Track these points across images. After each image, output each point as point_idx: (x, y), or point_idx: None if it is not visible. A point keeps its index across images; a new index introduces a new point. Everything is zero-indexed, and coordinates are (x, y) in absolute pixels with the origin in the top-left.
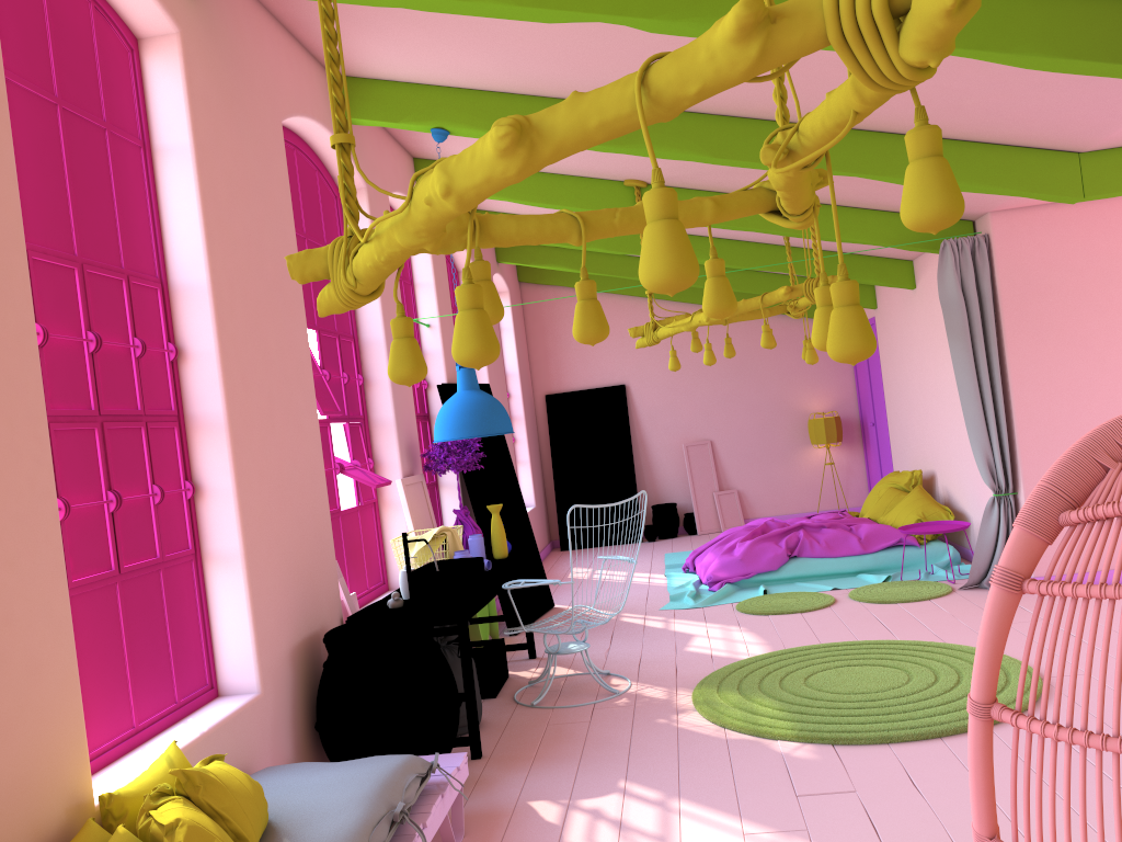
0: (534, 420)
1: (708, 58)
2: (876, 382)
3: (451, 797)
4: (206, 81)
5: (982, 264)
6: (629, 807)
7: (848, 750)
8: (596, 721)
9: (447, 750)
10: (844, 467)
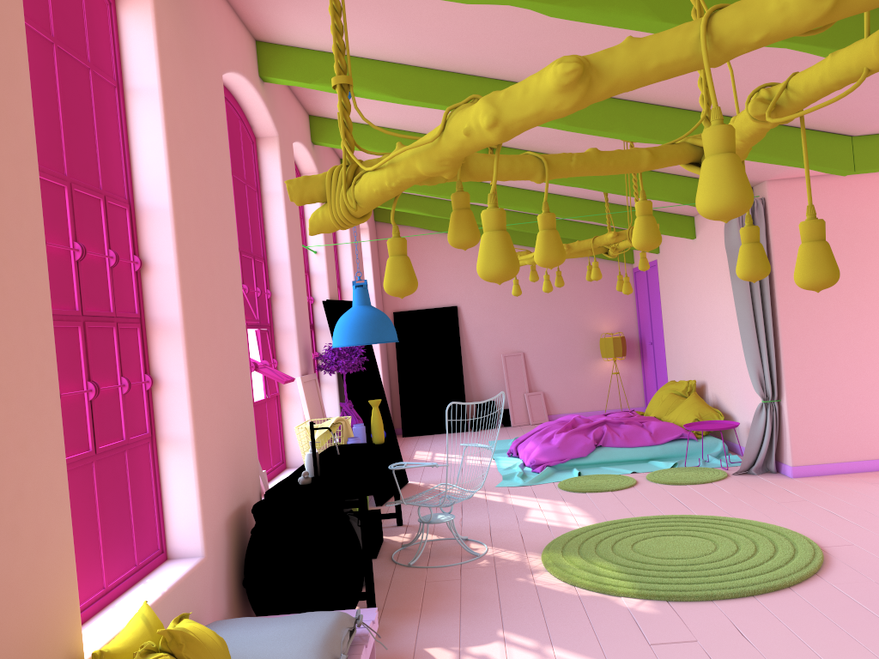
0: None
1: (778, 9)
2: (655, 310)
3: (370, 647)
4: (171, 35)
5: (759, 221)
6: (512, 653)
7: (681, 606)
8: (466, 579)
9: (355, 605)
10: (626, 376)
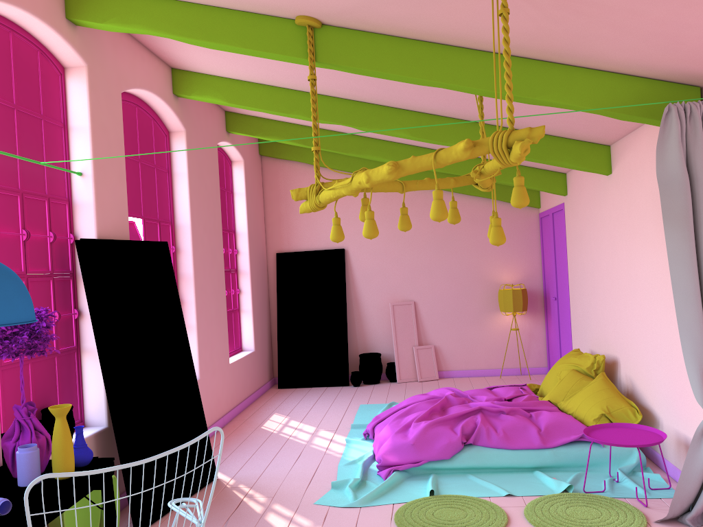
0: (264, 274)
1: None
2: (560, 261)
3: None
4: None
5: None
6: None
7: None
8: None
9: None
10: (527, 332)
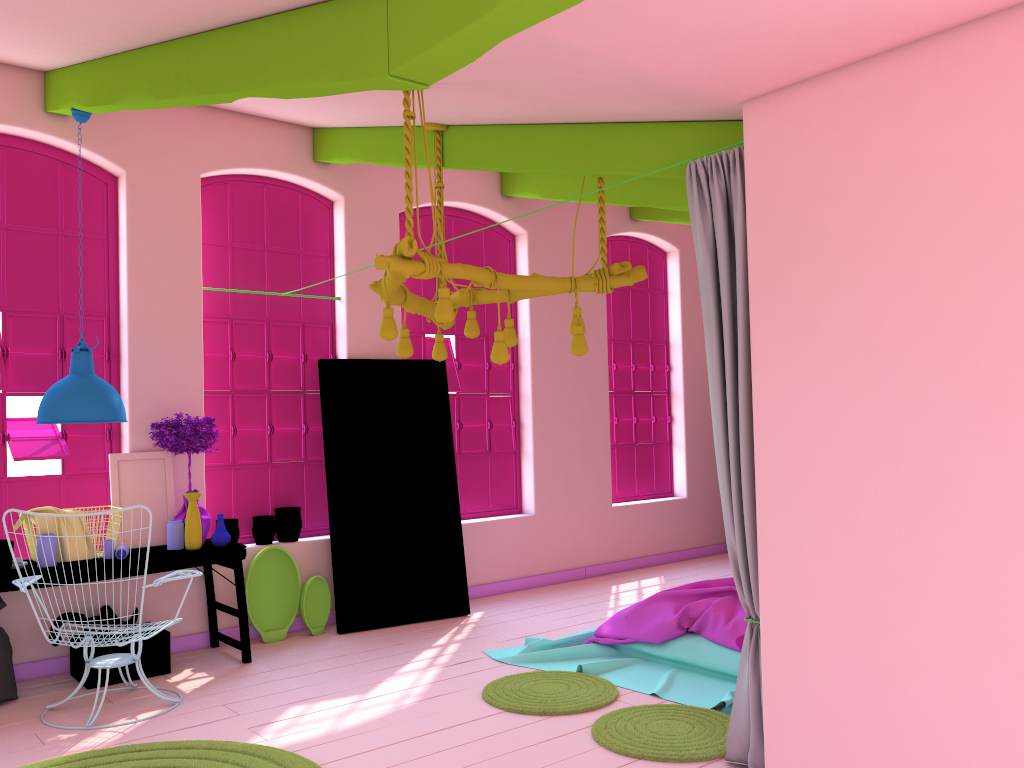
0: None
1: None
2: None
3: None
4: None
5: (735, 200)
6: None
7: None
8: None
9: None
10: None
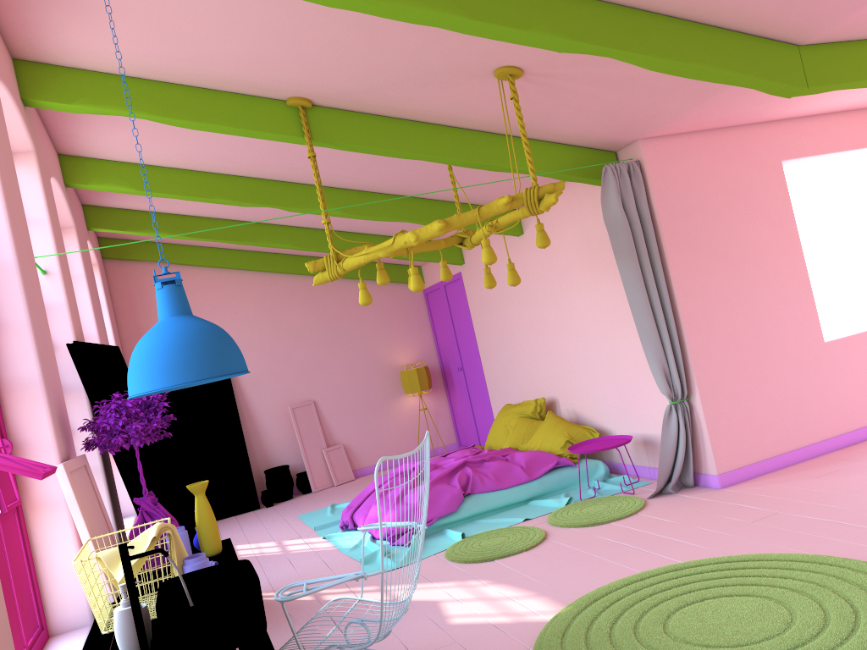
0: None
1: None
2: (462, 330)
3: None
4: None
5: (638, 187)
6: None
7: None
8: None
9: None
10: (432, 411)
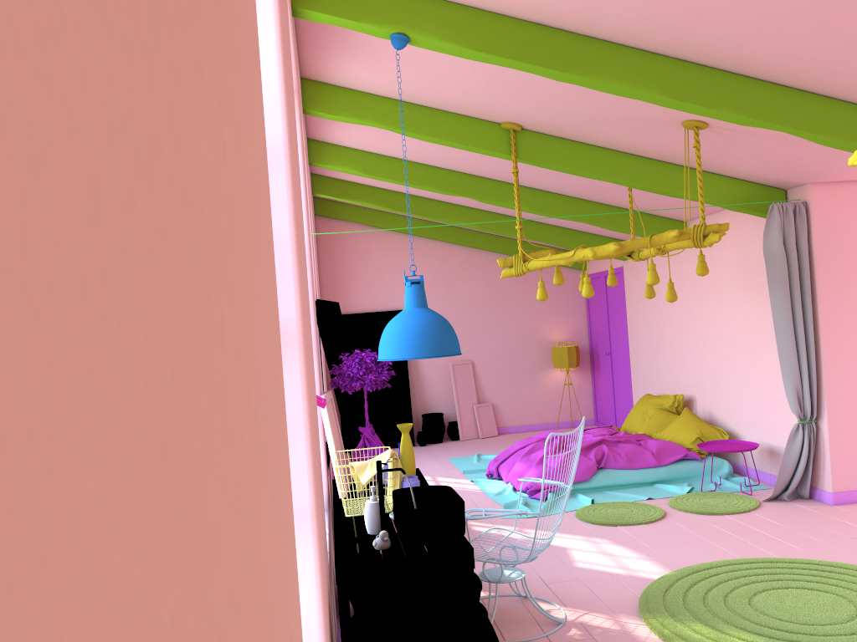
0: None
1: None
2: (616, 319)
3: None
4: None
5: (801, 226)
6: None
7: None
8: None
9: None
10: (576, 387)
